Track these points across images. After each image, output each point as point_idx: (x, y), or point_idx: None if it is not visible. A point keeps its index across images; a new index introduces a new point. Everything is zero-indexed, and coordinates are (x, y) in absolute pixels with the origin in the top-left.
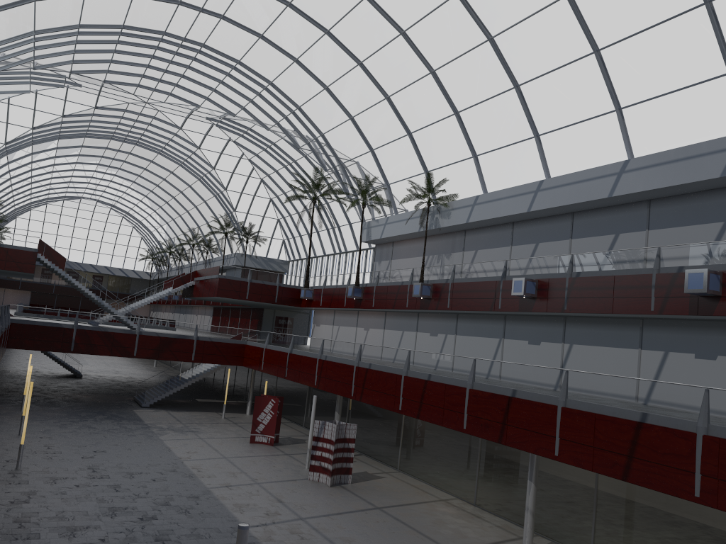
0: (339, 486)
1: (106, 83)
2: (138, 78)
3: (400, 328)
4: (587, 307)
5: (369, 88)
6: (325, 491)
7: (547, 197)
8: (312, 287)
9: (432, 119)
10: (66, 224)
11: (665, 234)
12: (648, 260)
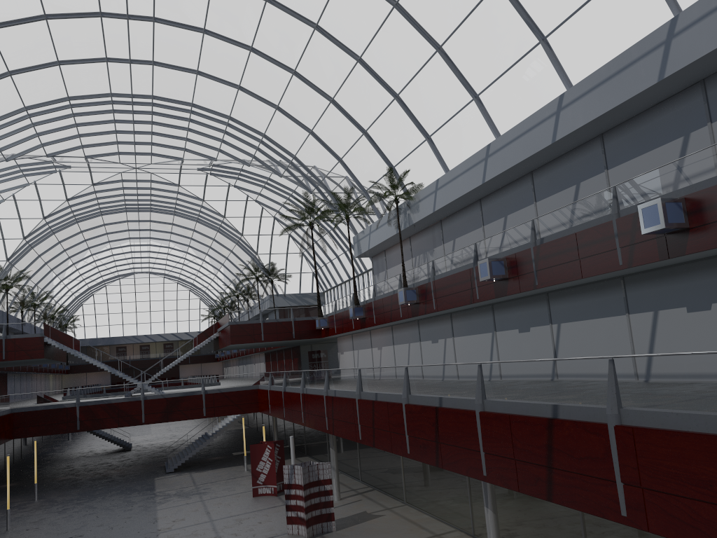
0: (319, 537)
1: (87, 158)
2: (114, 146)
3: (406, 340)
4: (556, 276)
5: (313, 96)
6: None
7: (497, 162)
8: (326, 315)
9: (377, 110)
10: (128, 301)
11: (625, 170)
12: (606, 205)
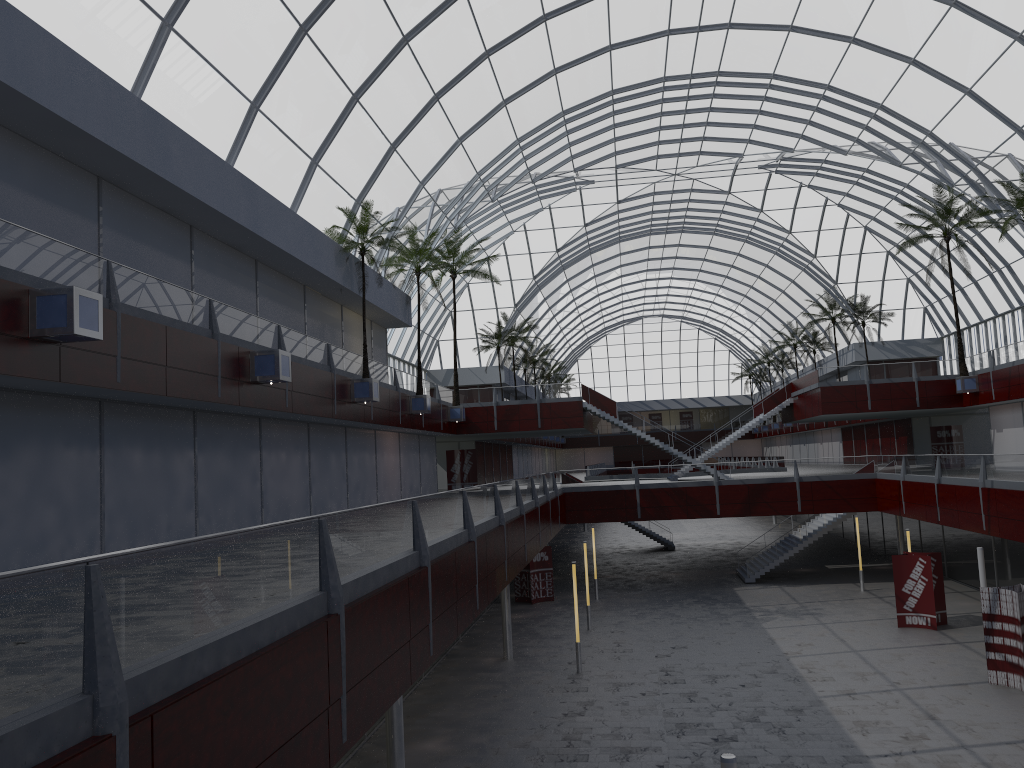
0: None
1: (618, 168)
2: (654, 147)
3: None
4: None
5: (982, 35)
6: (1016, 702)
7: None
8: (973, 372)
9: None
10: (633, 355)
11: None
12: None
